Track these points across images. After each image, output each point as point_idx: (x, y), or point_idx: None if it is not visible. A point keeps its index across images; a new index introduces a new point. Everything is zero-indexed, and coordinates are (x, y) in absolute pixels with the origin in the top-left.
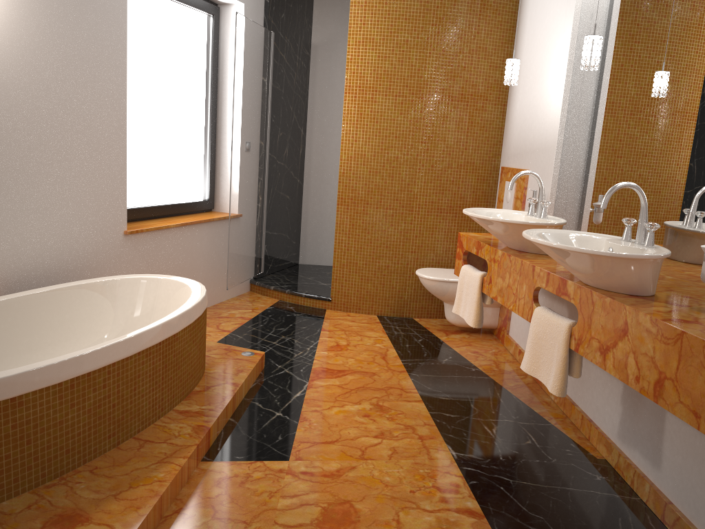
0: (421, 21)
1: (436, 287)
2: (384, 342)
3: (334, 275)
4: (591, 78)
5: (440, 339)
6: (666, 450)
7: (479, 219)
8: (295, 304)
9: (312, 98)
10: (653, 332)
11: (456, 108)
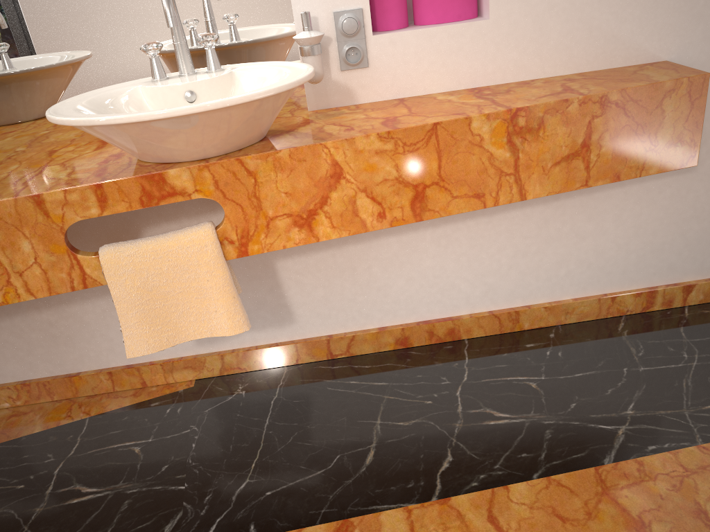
0: None
1: None
2: None
3: None
4: None
5: None
6: (294, 298)
7: None
8: None
9: None
10: (389, 149)
11: None
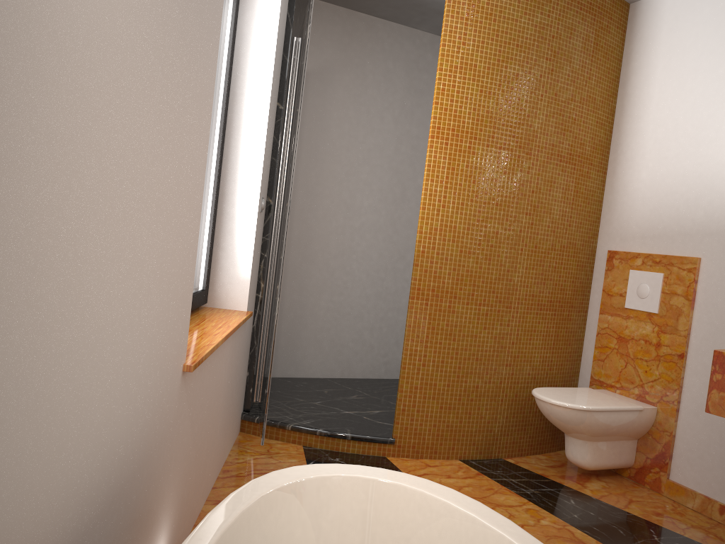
0: (535, 51)
1: (582, 419)
2: (543, 515)
3: (400, 403)
4: None
5: (590, 496)
6: None
7: None
8: (335, 452)
9: (298, 144)
10: None
11: (564, 171)
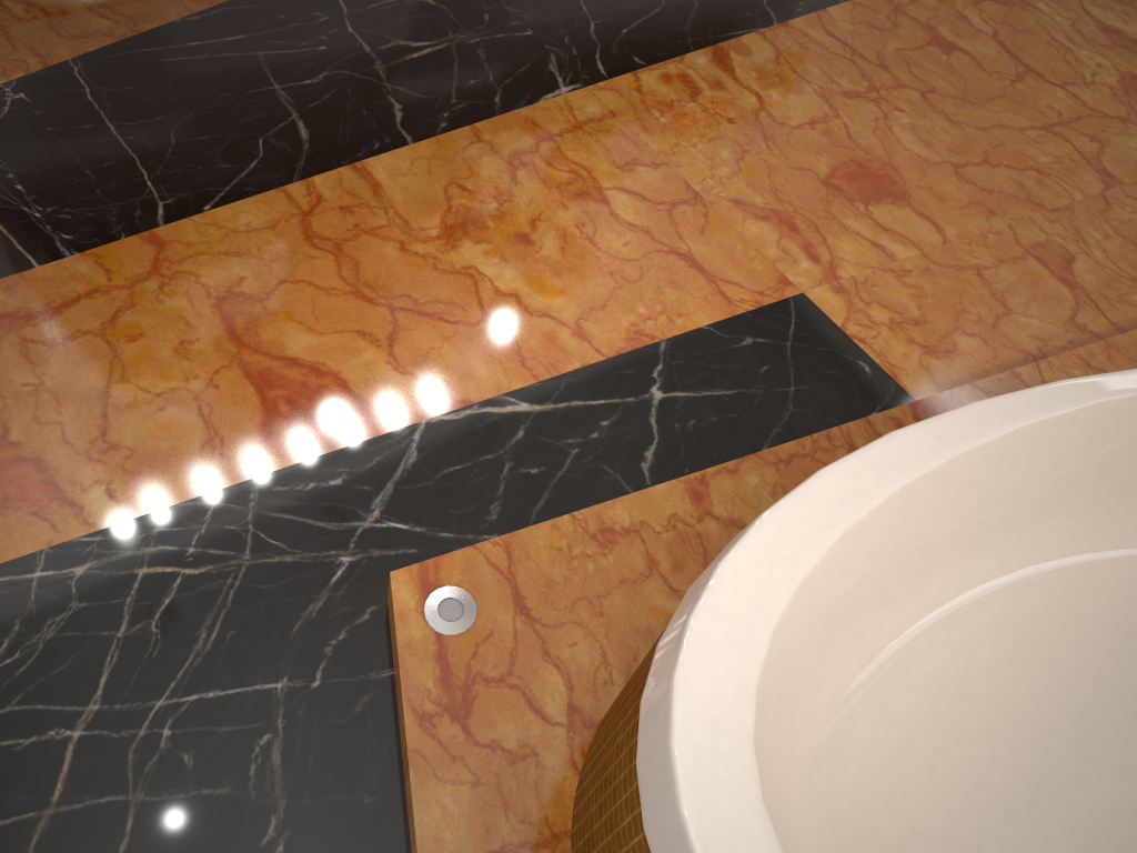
0: None
1: None
2: None
3: None
4: None
5: None
6: None
7: None
8: None
9: None
10: None
11: None
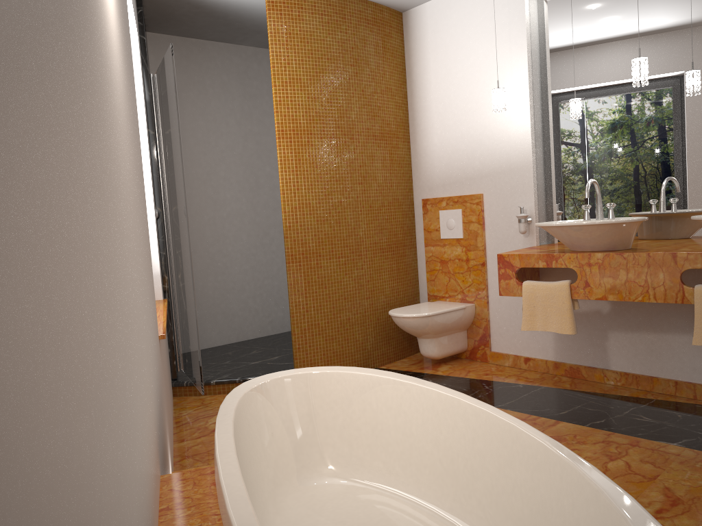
0: (341, 61)
1: (426, 323)
2: None
3: (296, 343)
4: (548, 104)
5: (441, 375)
6: None
7: (589, 226)
8: None
9: None
10: None
11: (380, 147)
